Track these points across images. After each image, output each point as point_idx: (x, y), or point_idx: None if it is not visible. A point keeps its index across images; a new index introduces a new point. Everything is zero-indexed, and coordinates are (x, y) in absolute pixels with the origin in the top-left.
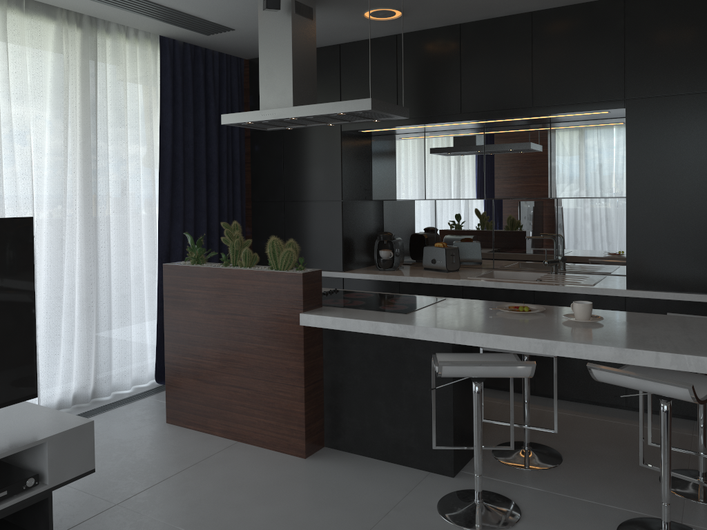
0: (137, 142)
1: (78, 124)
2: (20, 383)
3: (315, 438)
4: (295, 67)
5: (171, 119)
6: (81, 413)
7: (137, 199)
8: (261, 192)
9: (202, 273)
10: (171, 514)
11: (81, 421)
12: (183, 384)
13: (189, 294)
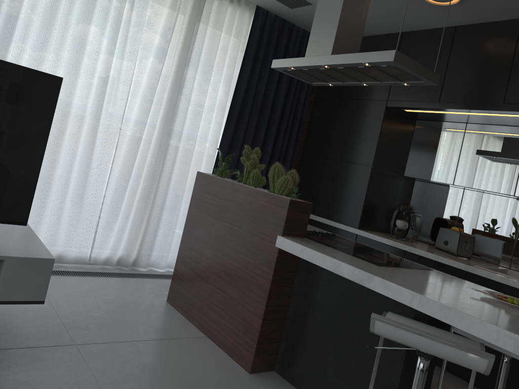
0: (218, 82)
1: (176, 57)
2: (14, 208)
3: (265, 359)
4: (340, 25)
5: (249, 70)
6: (117, 272)
7: (207, 125)
8: (310, 147)
9: (219, 184)
10: (105, 371)
11: (45, 256)
12: (184, 273)
13: (207, 199)
